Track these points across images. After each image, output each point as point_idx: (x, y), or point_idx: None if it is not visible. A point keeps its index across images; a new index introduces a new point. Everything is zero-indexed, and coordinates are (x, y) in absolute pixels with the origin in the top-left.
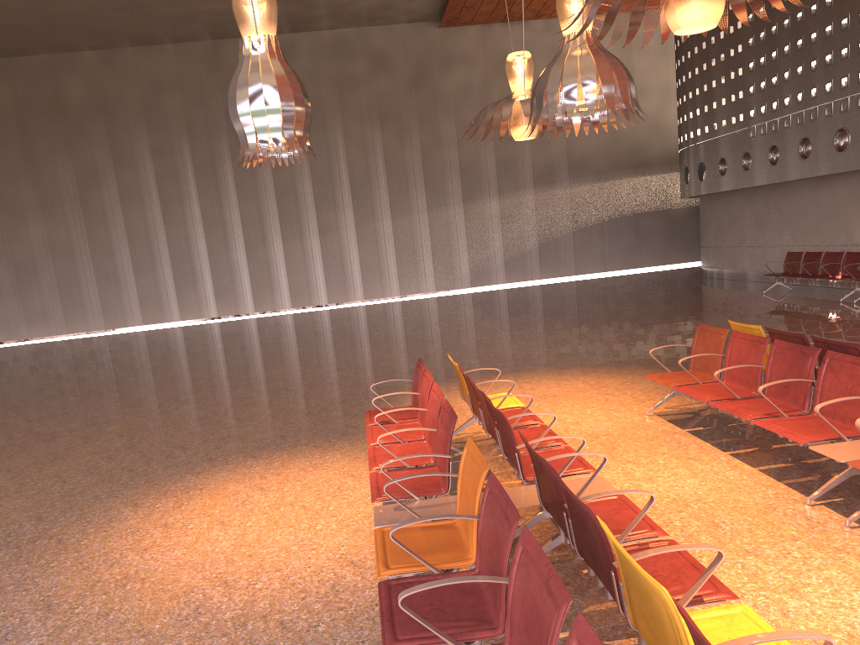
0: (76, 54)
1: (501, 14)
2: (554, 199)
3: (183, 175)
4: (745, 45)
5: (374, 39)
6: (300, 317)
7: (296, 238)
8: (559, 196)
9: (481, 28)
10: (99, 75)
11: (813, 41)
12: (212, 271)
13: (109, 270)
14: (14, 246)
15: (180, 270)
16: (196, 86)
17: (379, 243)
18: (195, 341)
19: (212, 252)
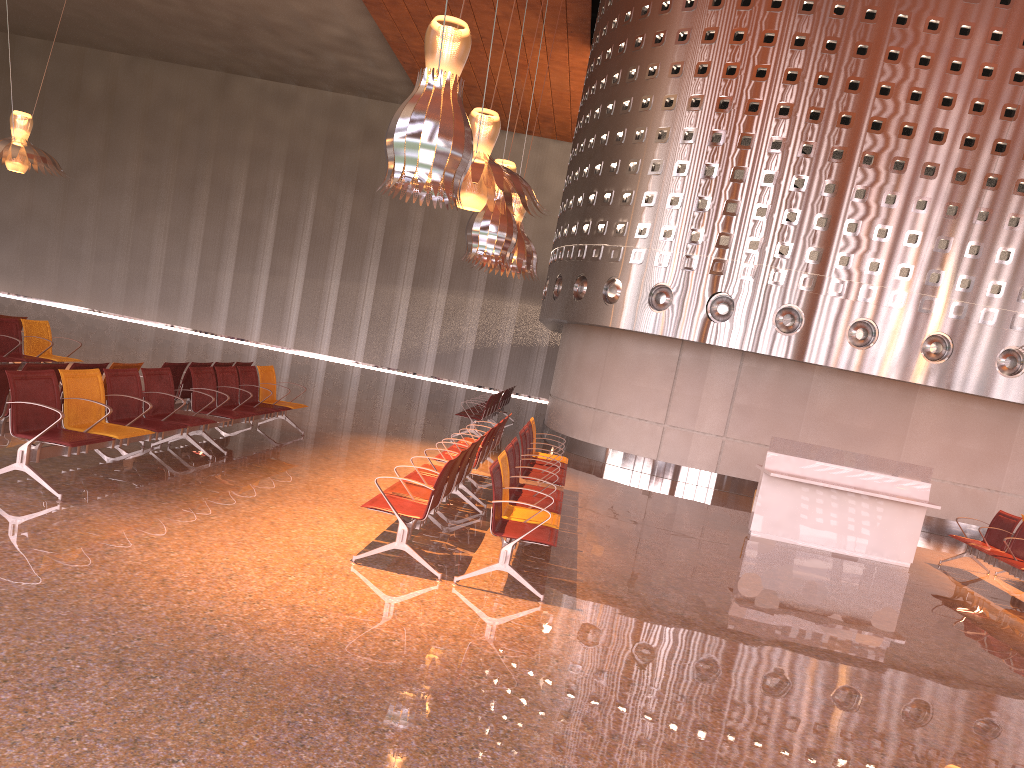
0: (106, 53)
1: None
2: (502, 309)
3: (164, 185)
4: None
5: (370, 111)
6: (200, 338)
7: (247, 271)
8: (507, 308)
9: None
10: (120, 76)
11: None
12: (164, 279)
13: (75, 249)
14: (2, 203)
15: (136, 269)
16: (199, 109)
17: (322, 299)
18: (58, 318)
19: (169, 261)
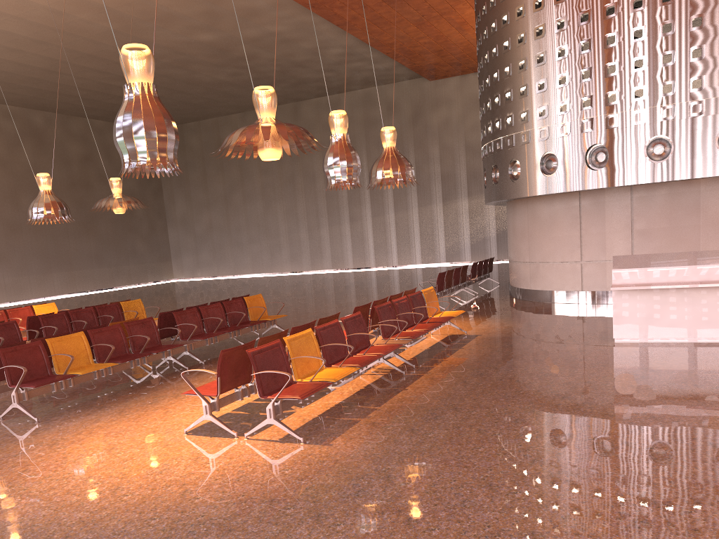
0: (229, 116)
1: (465, 69)
2: None
3: (277, 185)
4: None
5: (387, 93)
6: (312, 276)
7: (336, 224)
8: None
9: (459, 78)
10: (239, 127)
11: None
12: (290, 243)
13: (239, 240)
14: (197, 225)
15: (273, 242)
16: None
17: (386, 229)
18: (223, 286)
19: (290, 231)
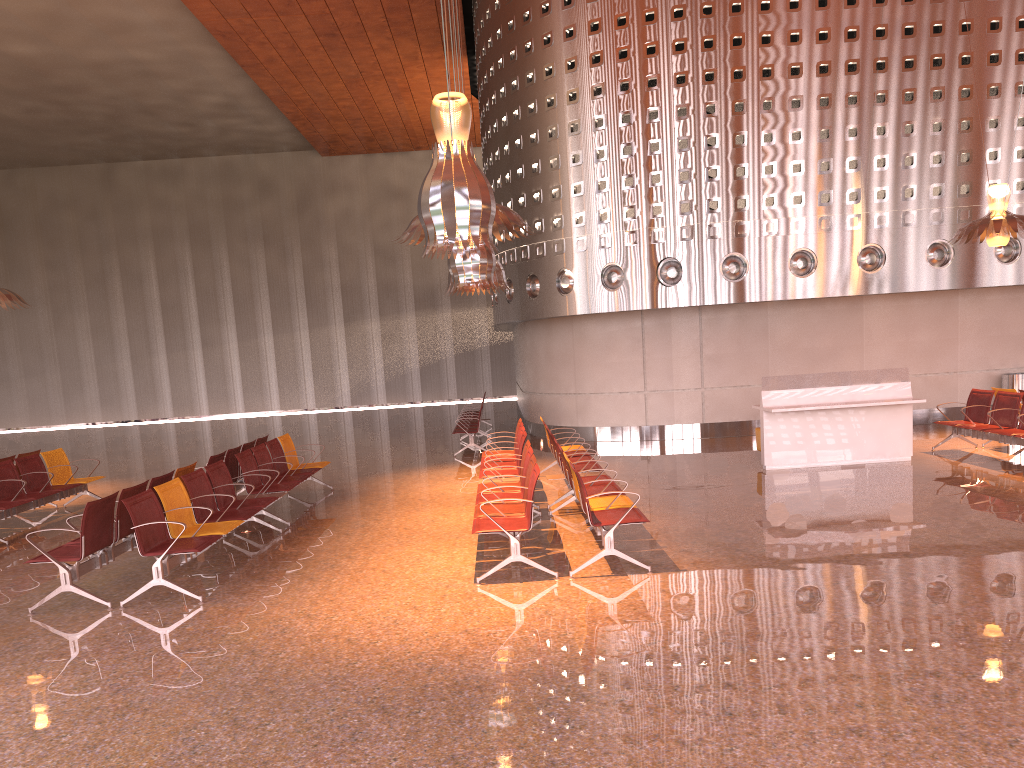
0: None
1: (375, 147)
2: (436, 323)
3: (75, 287)
4: None
5: (259, 166)
6: (155, 426)
7: (180, 350)
8: (441, 320)
9: (364, 158)
10: (1, 192)
11: None
12: (99, 378)
13: (2, 372)
14: None
15: (68, 376)
16: (89, 204)
17: (261, 358)
18: (15, 444)
19: (99, 360)
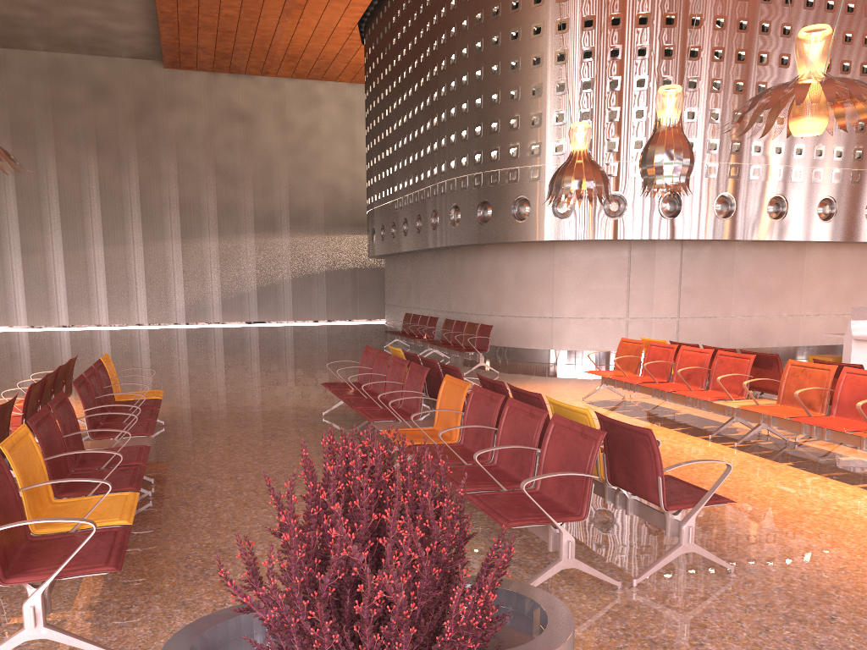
0: None
1: (225, 66)
2: (275, 246)
3: None
4: (393, 128)
5: (94, 68)
6: None
7: None
8: (280, 244)
9: (208, 76)
10: None
11: (422, 132)
12: None
13: None
14: None
15: None
16: None
17: (89, 269)
18: None
19: None
